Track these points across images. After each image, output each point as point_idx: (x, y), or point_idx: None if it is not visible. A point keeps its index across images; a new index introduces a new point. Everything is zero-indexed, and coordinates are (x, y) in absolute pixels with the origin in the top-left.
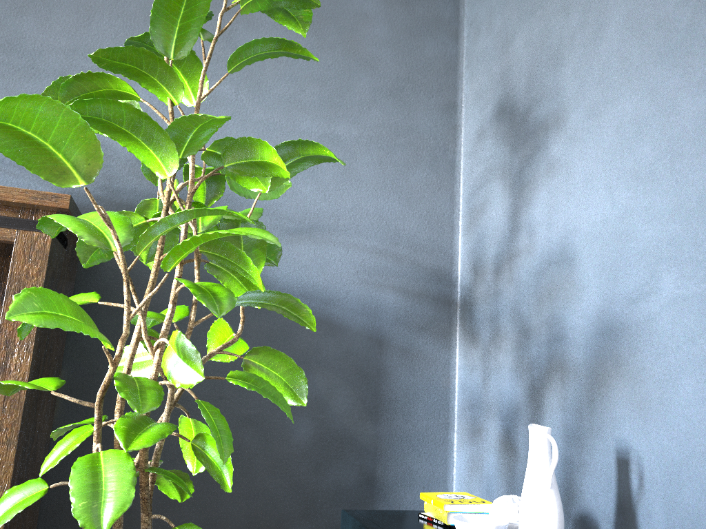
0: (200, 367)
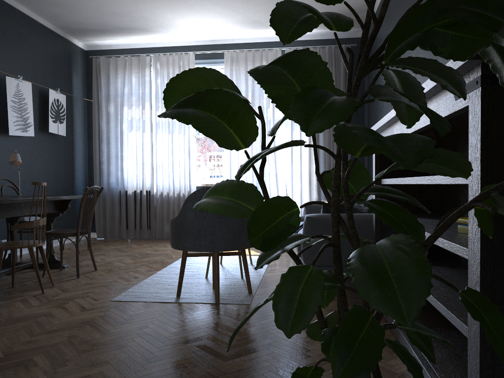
0: (248, 233)
